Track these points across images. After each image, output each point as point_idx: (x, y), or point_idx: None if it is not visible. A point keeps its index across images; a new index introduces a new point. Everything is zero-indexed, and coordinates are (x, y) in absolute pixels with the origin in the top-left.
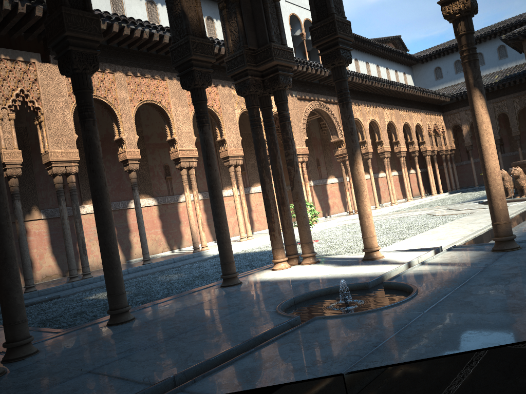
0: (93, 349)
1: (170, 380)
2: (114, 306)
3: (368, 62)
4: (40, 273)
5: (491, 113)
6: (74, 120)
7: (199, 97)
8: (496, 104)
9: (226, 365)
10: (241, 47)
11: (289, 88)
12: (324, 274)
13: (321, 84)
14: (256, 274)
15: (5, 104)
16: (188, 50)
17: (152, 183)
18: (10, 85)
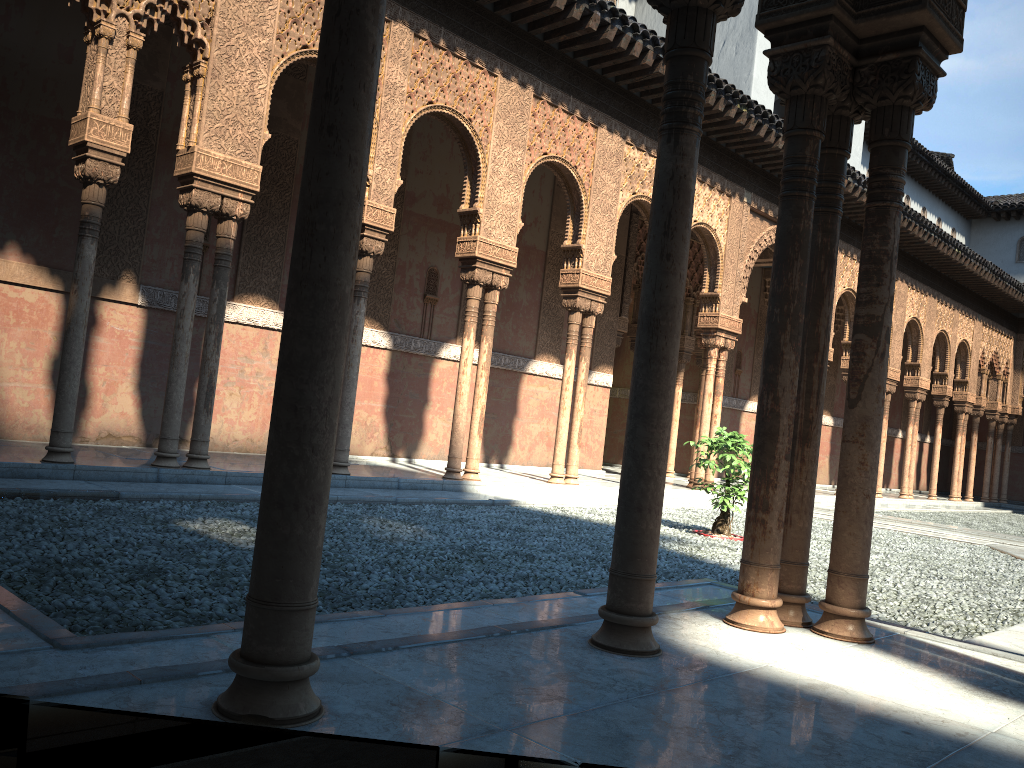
0: None
1: None
2: (264, 648)
3: None
4: (98, 425)
5: None
6: (270, 112)
7: (694, 38)
8: None
9: None
10: None
11: (741, 182)
12: (970, 720)
13: None
14: (683, 624)
15: (129, 10)
16: None
17: (394, 301)
18: None
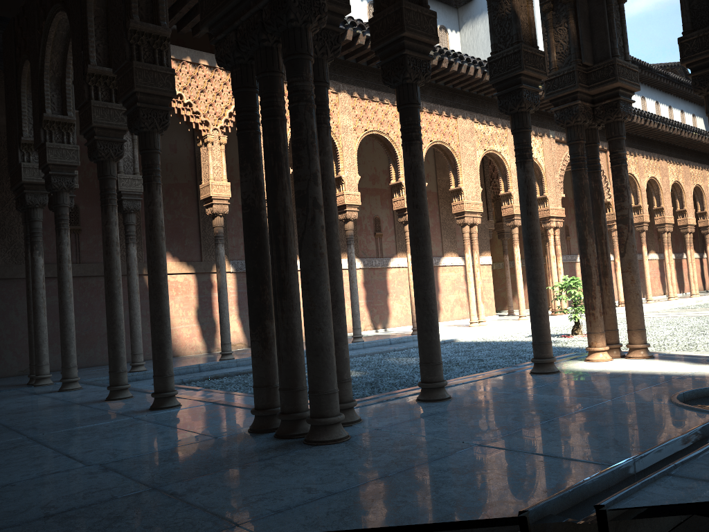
0: (442, 423)
1: (631, 462)
2: (430, 377)
3: (644, 97)
4: None
5: None
6: None
7: (523, 124)
8: None
9: (698, 454)
10: (571, 62)
11: (546, 126)
12: (687, 371)
13: None
14: (566, 364)
15: (217, 125)
16: (518, 62)
17: (359, 240)
18: (223, 102)
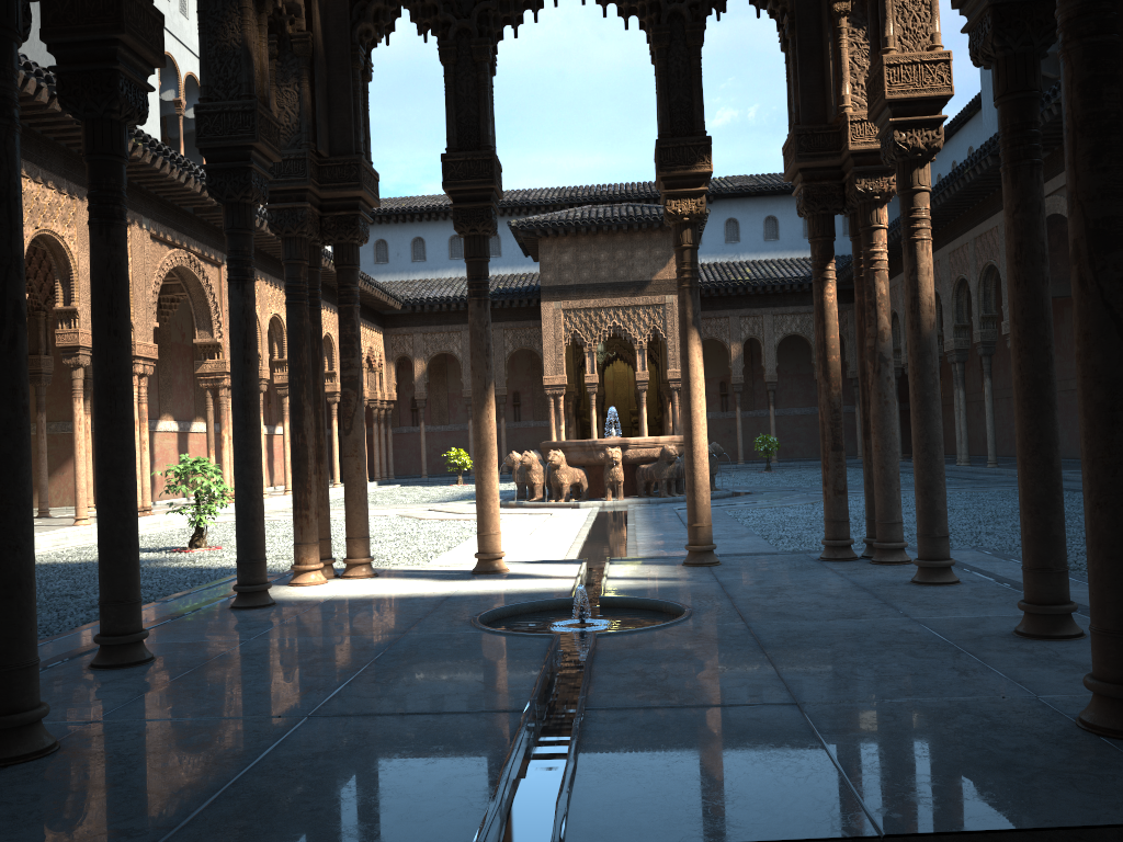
0: (201, 695)
1: (535, 703)
2: (124, 626)
3: None
4: None
5: (467, 348)
6: None
7: (246, 223)
8: None
9: (589, 683)
10: (301, 144)
11: (139, 209)
12: (444, 590)
13: (197, 218)
14: (268, 592)
15: None
16: (250, 127)
17: None
18: None
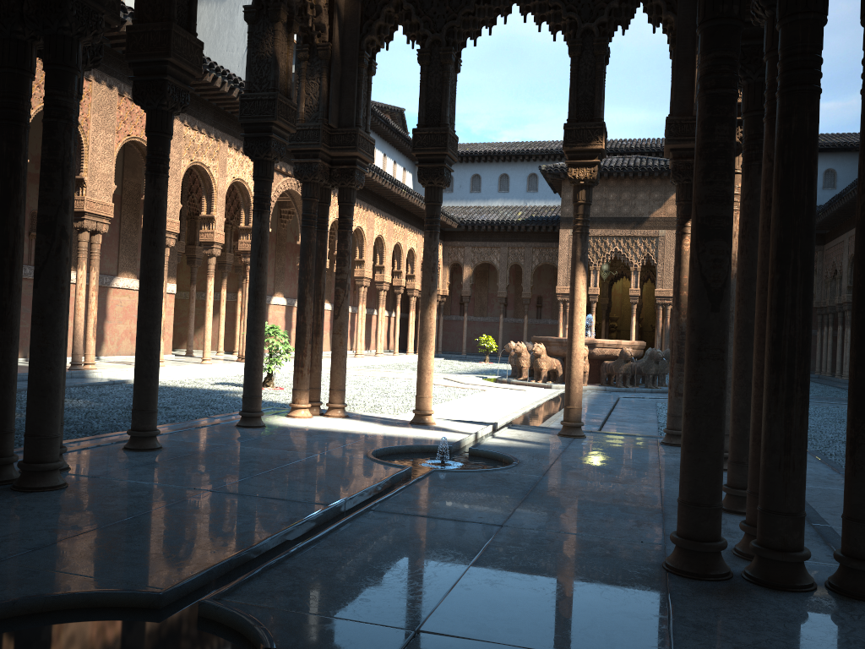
0: (165, 471)
1: (343, 502)
2: (144, 425)
3: None
4: None
5: (503, 260)
6: None
7: (266, 173)
8: (512, 250)
9: (390, 496)
10: (318, 119)
11: None
12: (378, 431)
13: None
14: (270, 419)
15: None
16: (272, 110)
17: None
18: None
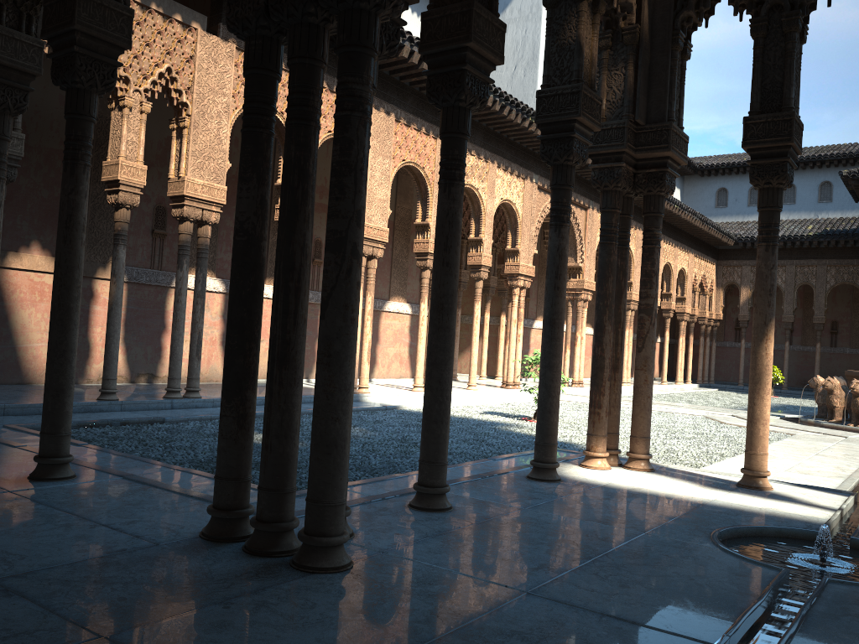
0: (463, 550)
1: (727, 640)
2: (432, 480)
3: None
4: (98, 369)
5: (789, 280)
6: None
7: (566, 180)
8: (801, 268)
9: (794, 634)
10: (622, 116)
11: (531, 168)
12: (703, 497)
13: None
14: (561, 468)
15: (140, 86)
16: (575, 105)
17: None
18: (154, 57)
